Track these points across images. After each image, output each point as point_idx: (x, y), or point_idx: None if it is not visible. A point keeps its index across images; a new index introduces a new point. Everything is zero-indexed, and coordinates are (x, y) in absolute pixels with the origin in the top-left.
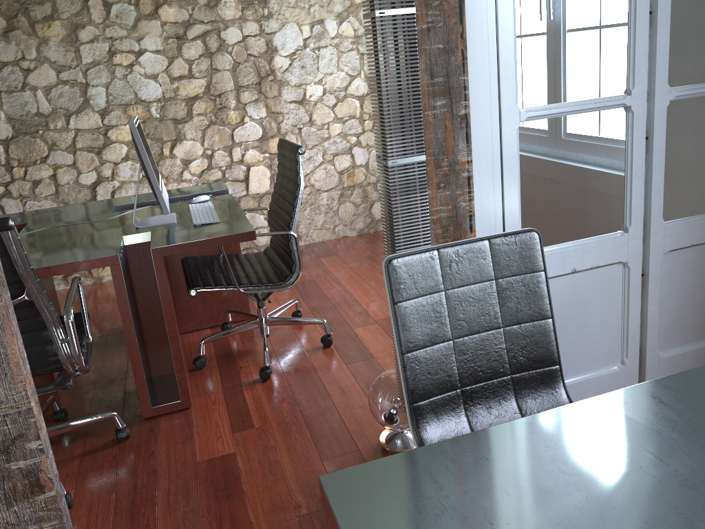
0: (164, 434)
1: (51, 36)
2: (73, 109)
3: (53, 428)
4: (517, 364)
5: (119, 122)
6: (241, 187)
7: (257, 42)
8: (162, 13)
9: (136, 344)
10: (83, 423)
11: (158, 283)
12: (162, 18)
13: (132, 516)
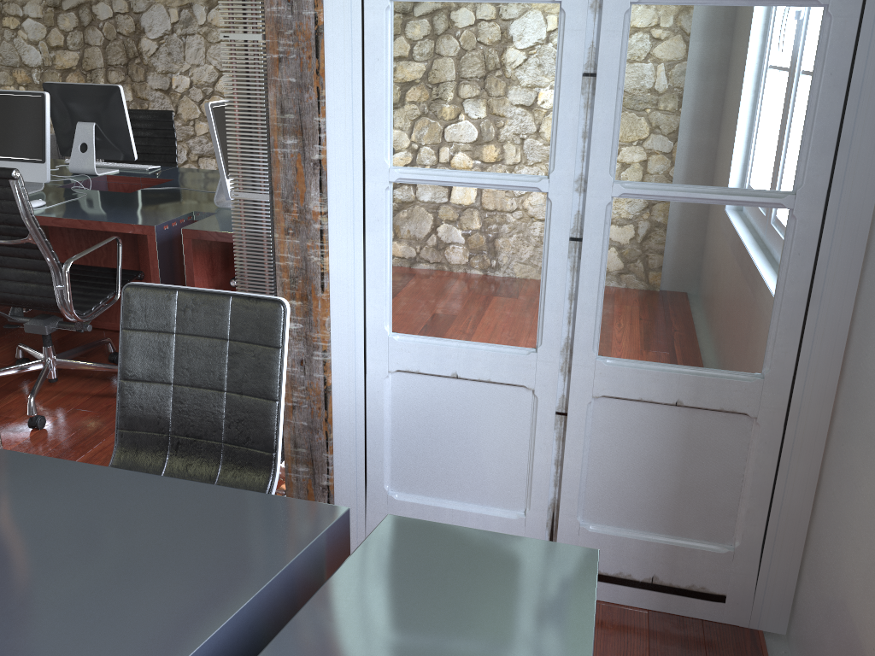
0: None
1: None
2: None
3: (72, 362)
4: (231, 434)
5: None
6: None
7: None
8: None
9: None
10: (96, 368)
11: (185, 263)
12: None
13: (62, 455)
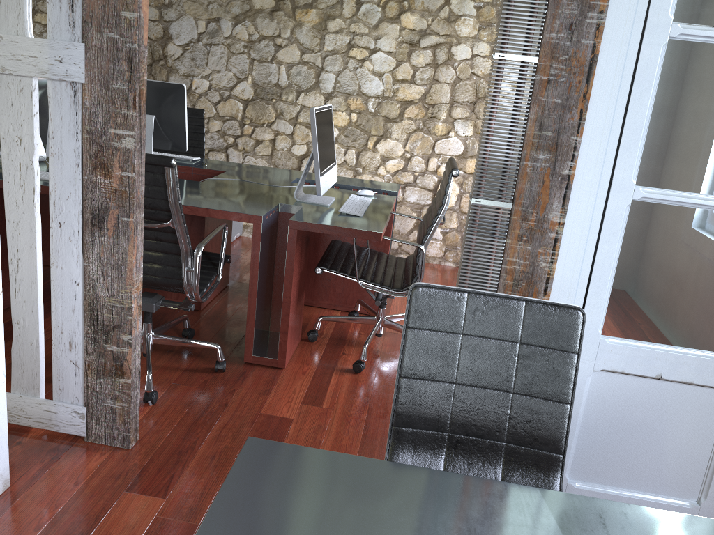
0: (251, 381)
1: (306, 22)
2: (304, 88)
3: (170, 338)
4: (516, 434)
5: (338, 108)
6: (427, 195)
7: (484, 63)
8: (403, 19)
9: (255, 296)
10: (192, 344)
11: (287, 251)
12: (402, 24)
13: (188, 431)
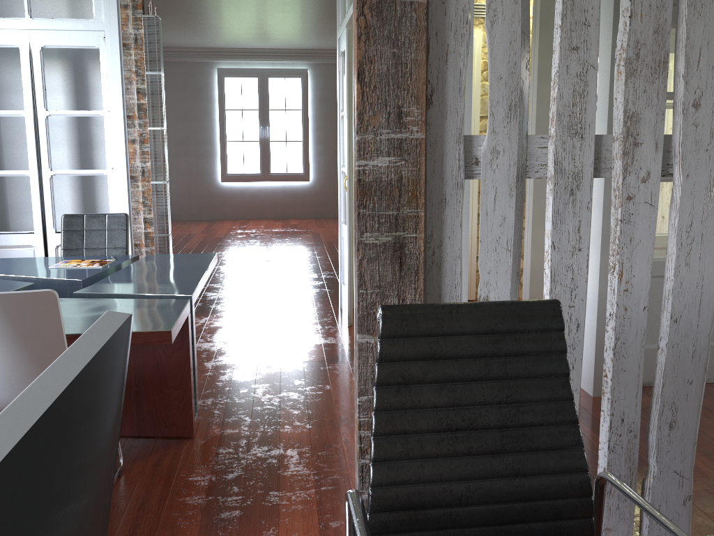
0: None
1: None
2: None
3: None
4: None
5: None
6: None
7: None
8: None
9: None
10: None
11: None
12: None
13: None
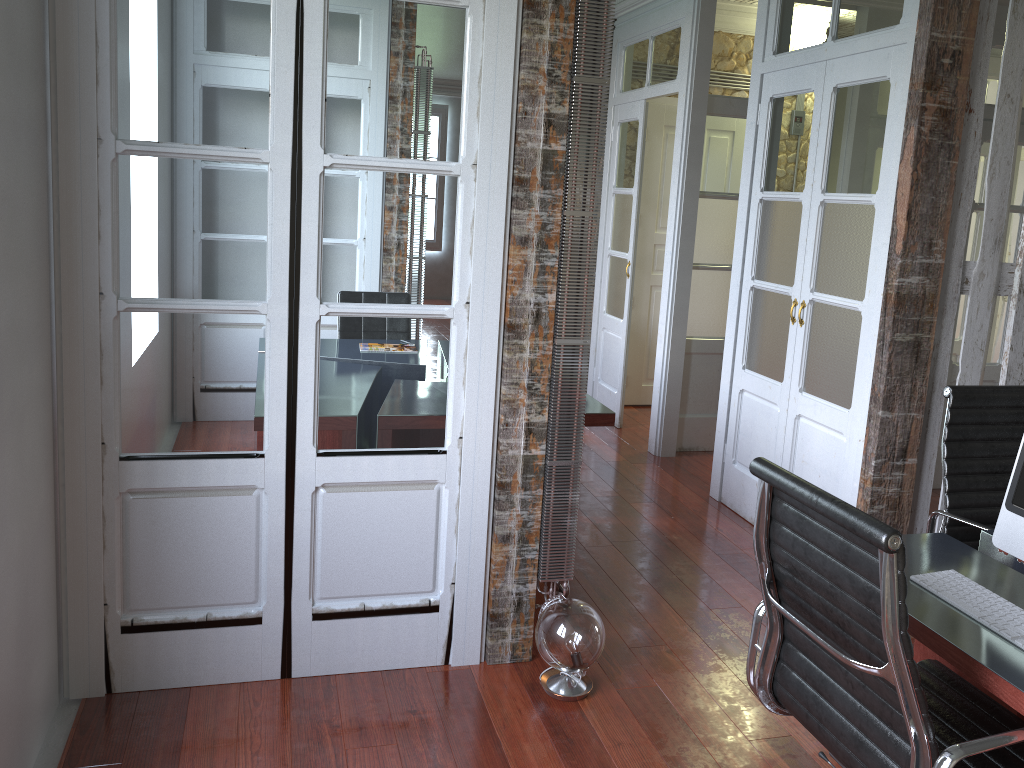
0: None
1: None
2: None
3: None
4: None
5: None
6: None
7: None
8: None
9: None
10: None
11: None
12: None
13: None
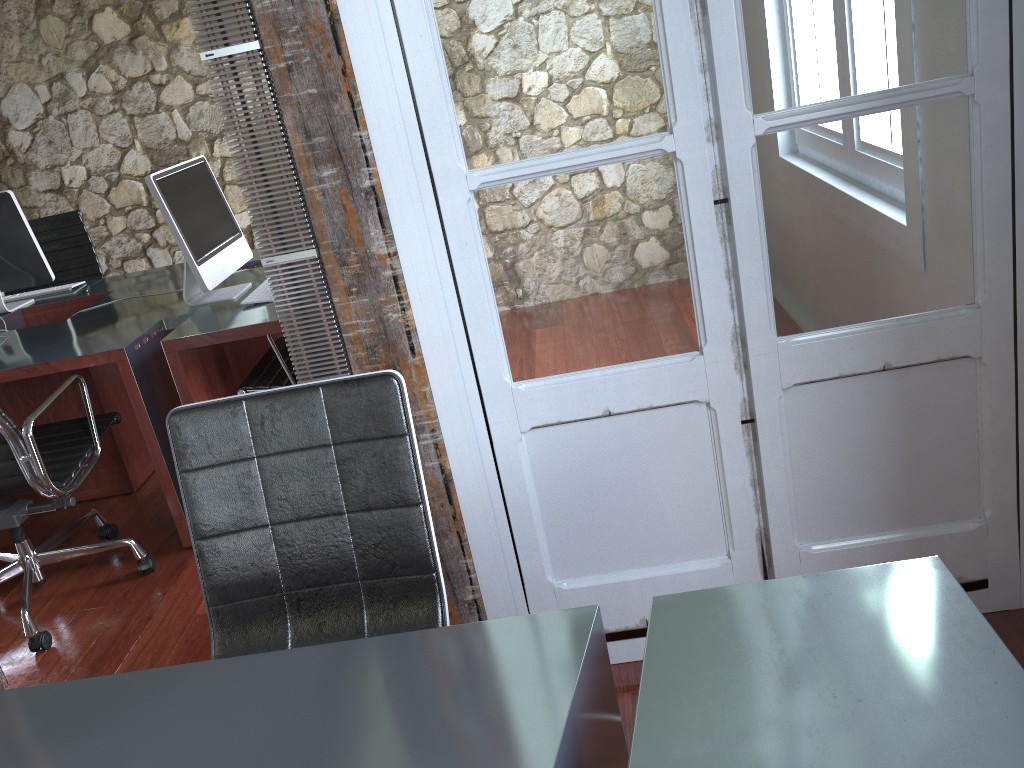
0: (190, 572)
1: (182, 39)
2: (216, 132)
3: (60, 551)
4: (369, 565)
5: None
6: None
7: None
8: None
9: (161, 457)
10: (94, 550)
11: (176, 384)
12: None
13: (91, 672)
